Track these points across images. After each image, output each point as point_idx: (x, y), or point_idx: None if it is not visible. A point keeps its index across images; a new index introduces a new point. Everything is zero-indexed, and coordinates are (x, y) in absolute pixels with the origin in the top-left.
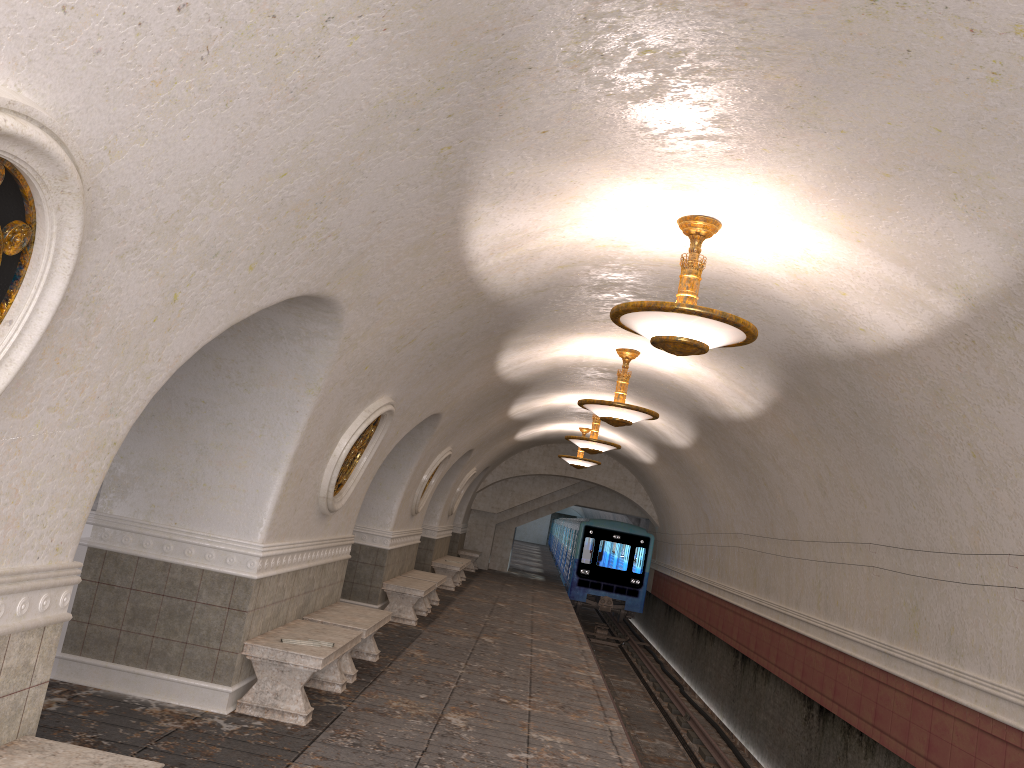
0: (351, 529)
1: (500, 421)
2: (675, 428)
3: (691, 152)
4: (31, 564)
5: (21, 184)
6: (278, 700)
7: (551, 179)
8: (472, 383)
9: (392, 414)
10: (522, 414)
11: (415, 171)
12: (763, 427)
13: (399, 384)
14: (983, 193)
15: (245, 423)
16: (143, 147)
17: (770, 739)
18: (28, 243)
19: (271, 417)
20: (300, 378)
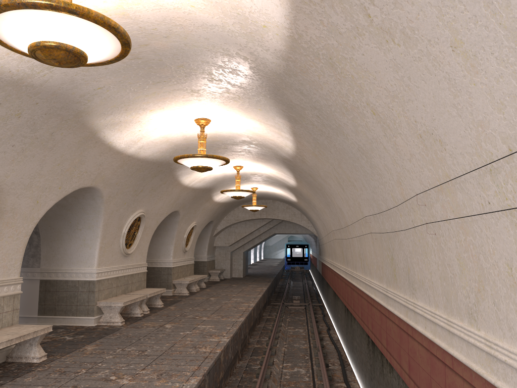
0: (15, 273)
1: (183, 190)
2: (283, 173)
3: None
4: None
5: None
6: None
7: None
8: (104, 162)
9: None
10: (198, 184)
11: None
12: (303, 154)
13: None
14: None
15: None
16: None
17: (358, 358)
18: None
19: None
20: None
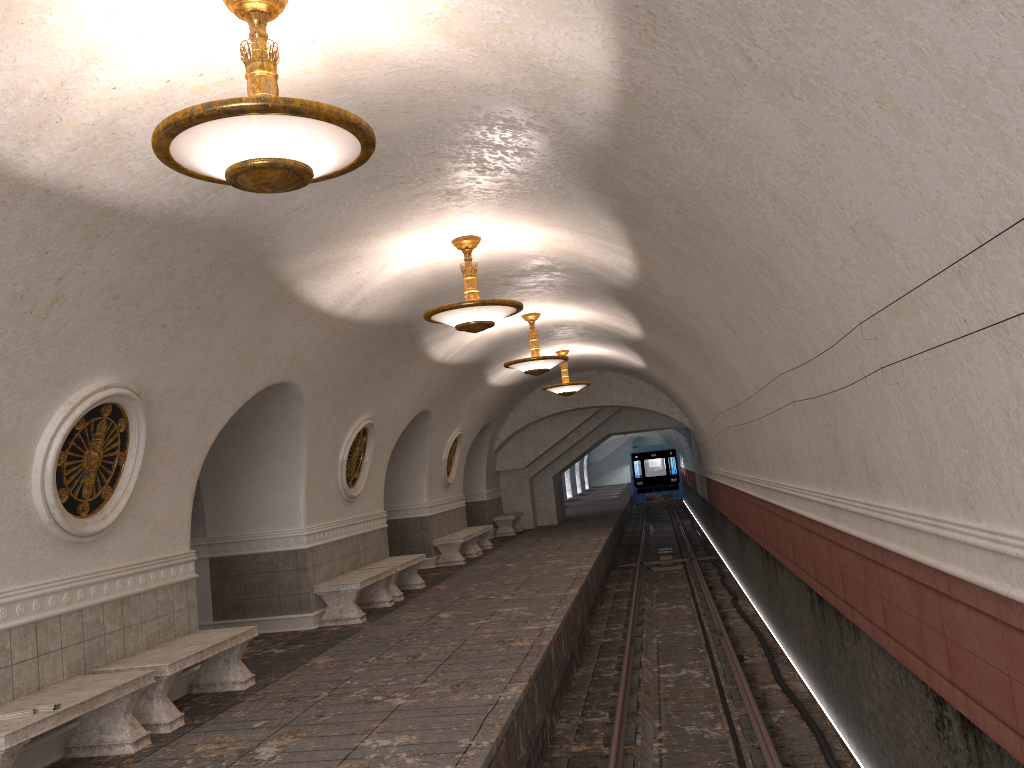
0: (183, 544)
1: (435, 371)
2: (617, 317)
3: None
4: None
5: None
6: None
7: None
8: (303, 335)
9: (132, 398)
10: (461, 356)
11: None
12: (654, 278)
13: (119, 360)
14: None
15: None
16: None
17: (797, 637)
18: None
19: None
20: None
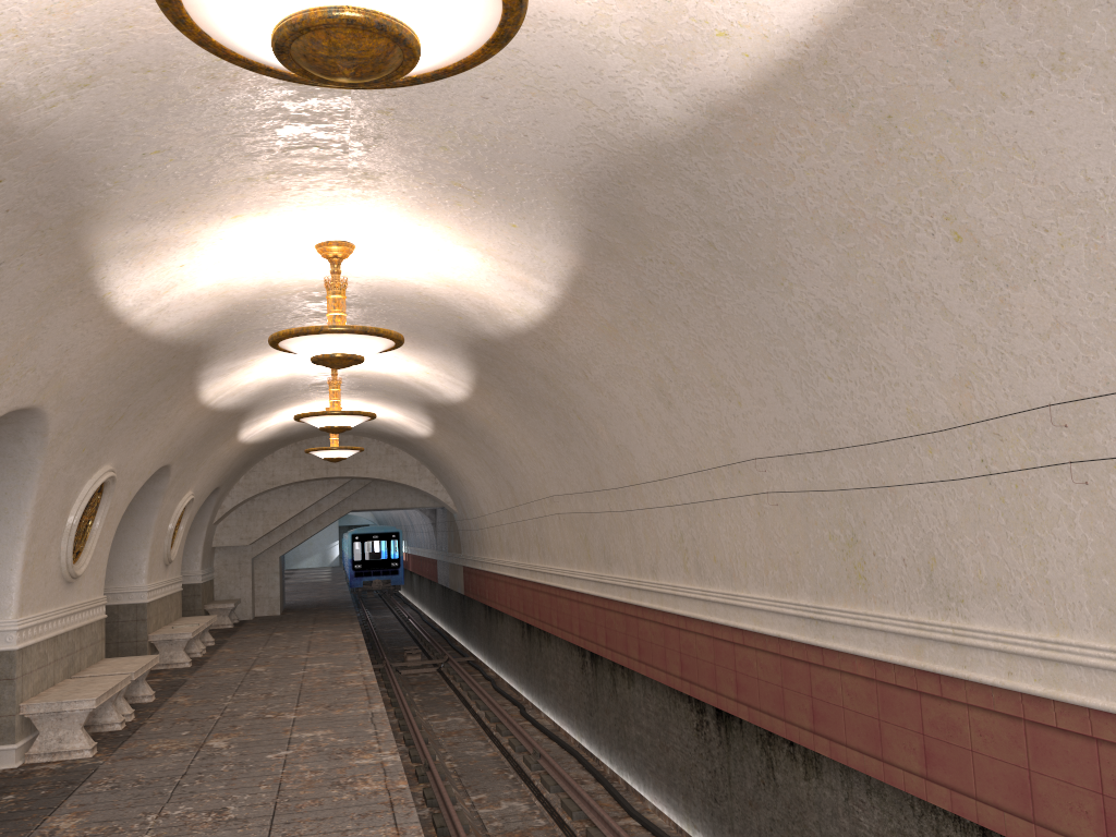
0: None
1: (195, 415)
2: (445, 374)
3: None
4: None
5: None
6: None
7: None
8: (78, 343)
9: None
10: (229, 400)
11: None
12: (563, 329)
13: None
14: None
15: None
16: None
17: (652, 761)
18: None
19: None
20: None
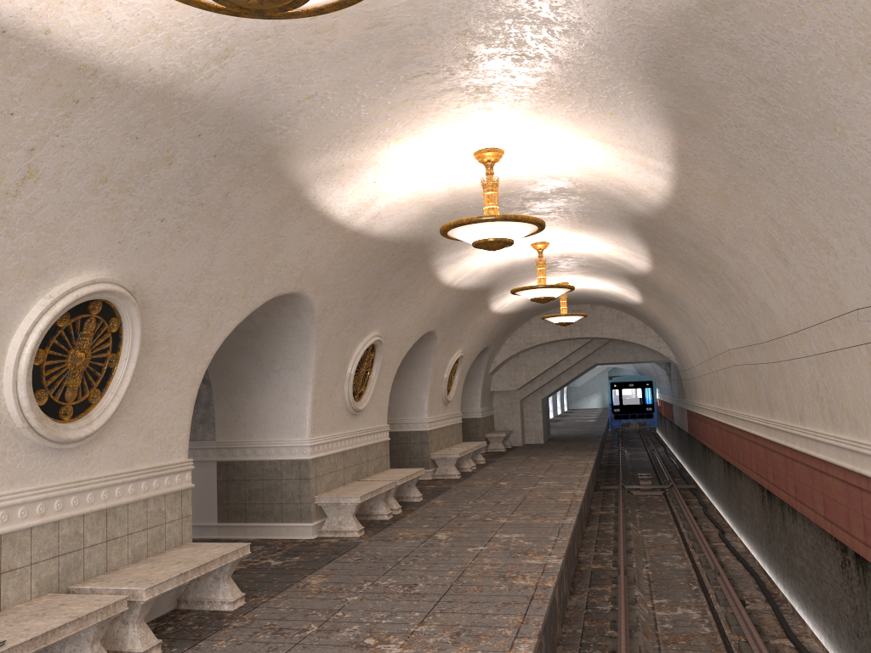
0: (180, 453)
1: (443, 294)
2: (627, 249)
3: None
4: None
5: None
6: None
7: None
8: (315, 246)
9: (125, 296)
10: (468, 281)
11: None
12: (689, 201)
13: (110, 253)
14: None
15: None
16: None
17: (811, 591)
18: None
19: None
20: None
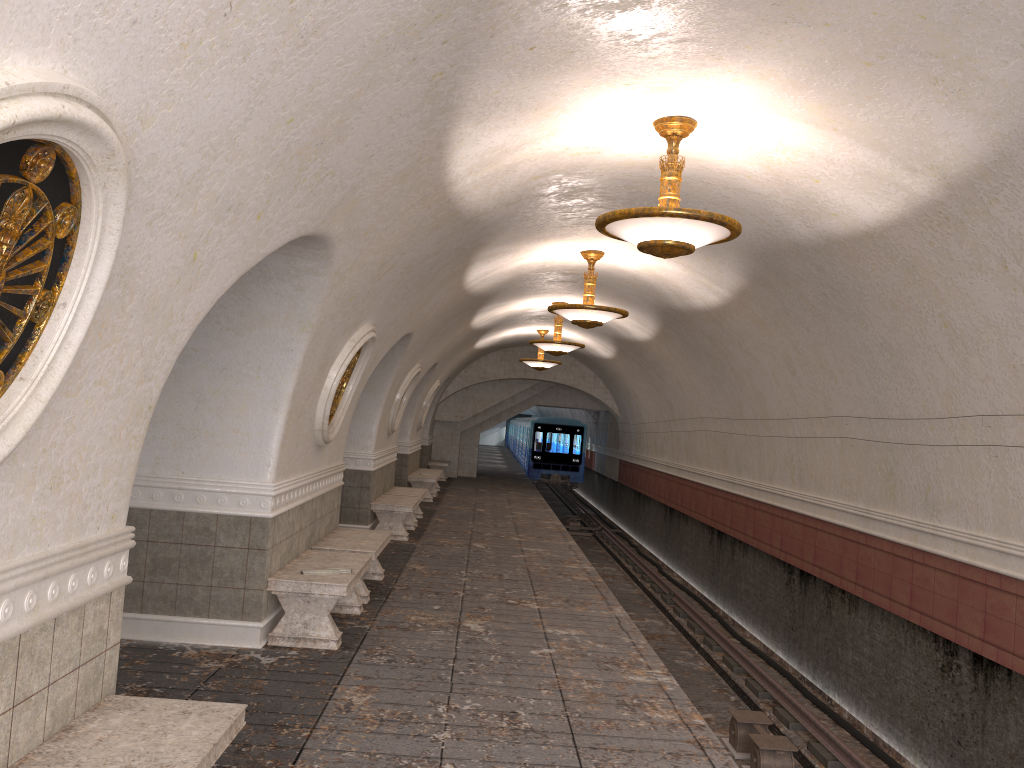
0: (341, 456)
1: (463, 332)
2: (636, 322)
3: (673, 55)
4: (93, 535)
5: (69, 166)
6: (308, 629)
7: (533, 94)
8: (441, 300)
9: (374, 340)
10: (483, 323)
11: (407, 101)
12: (729, 314)
13: (379, 310)
14: (964, 76)
15: (240, 367)
16: (170, 112)
17: (753, 606)
18: (74, 224)
19: (266, 358)
20: (292, 317)
